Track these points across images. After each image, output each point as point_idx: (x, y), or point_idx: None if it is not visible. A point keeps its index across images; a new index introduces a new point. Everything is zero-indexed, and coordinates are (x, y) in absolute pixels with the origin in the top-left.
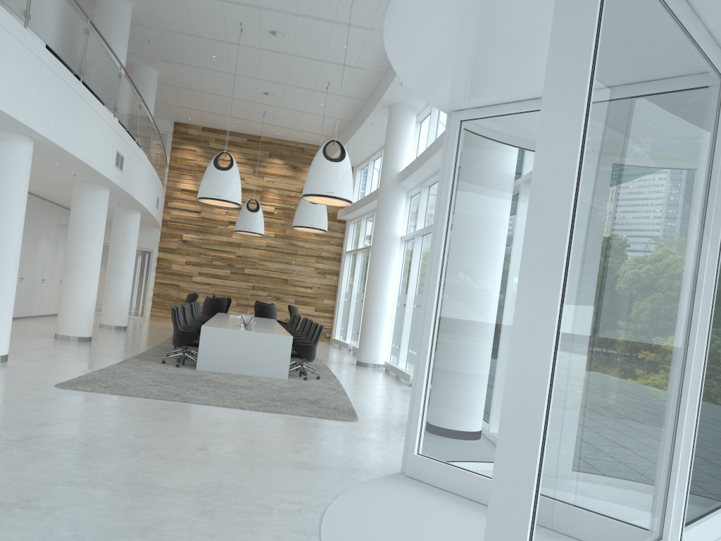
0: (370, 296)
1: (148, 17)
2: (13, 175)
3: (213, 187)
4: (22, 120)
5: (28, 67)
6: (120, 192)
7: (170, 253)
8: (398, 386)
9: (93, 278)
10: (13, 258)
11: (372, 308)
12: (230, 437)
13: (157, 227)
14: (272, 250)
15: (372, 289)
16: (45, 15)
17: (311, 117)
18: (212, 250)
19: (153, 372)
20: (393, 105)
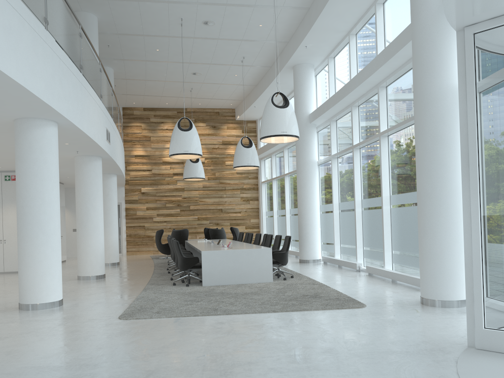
0: (303, 209)
1: (109, 25)
2: (47, 154)
3: (181, 145)
4: (54, 107)
5: (52, 63)
6: (108, 160)
7: (134, 203)
8: (350, 273)
9: (100, 229)
10: (56, 221)
11: (306, 218)
12: (299, 339)
13: (122, 186)
14: (208, 189)
15: (303, 204)
16: (56, 21)
17: (226, 87)
18: (164, 196)
19: (175, 293)
20: (297, 65)
